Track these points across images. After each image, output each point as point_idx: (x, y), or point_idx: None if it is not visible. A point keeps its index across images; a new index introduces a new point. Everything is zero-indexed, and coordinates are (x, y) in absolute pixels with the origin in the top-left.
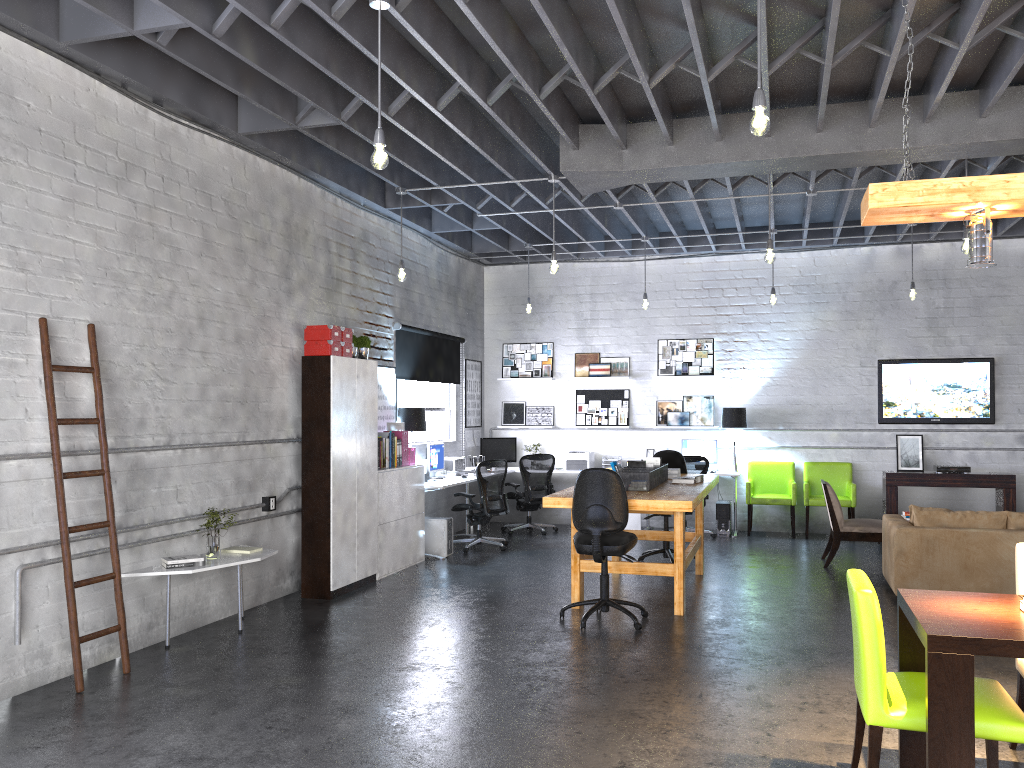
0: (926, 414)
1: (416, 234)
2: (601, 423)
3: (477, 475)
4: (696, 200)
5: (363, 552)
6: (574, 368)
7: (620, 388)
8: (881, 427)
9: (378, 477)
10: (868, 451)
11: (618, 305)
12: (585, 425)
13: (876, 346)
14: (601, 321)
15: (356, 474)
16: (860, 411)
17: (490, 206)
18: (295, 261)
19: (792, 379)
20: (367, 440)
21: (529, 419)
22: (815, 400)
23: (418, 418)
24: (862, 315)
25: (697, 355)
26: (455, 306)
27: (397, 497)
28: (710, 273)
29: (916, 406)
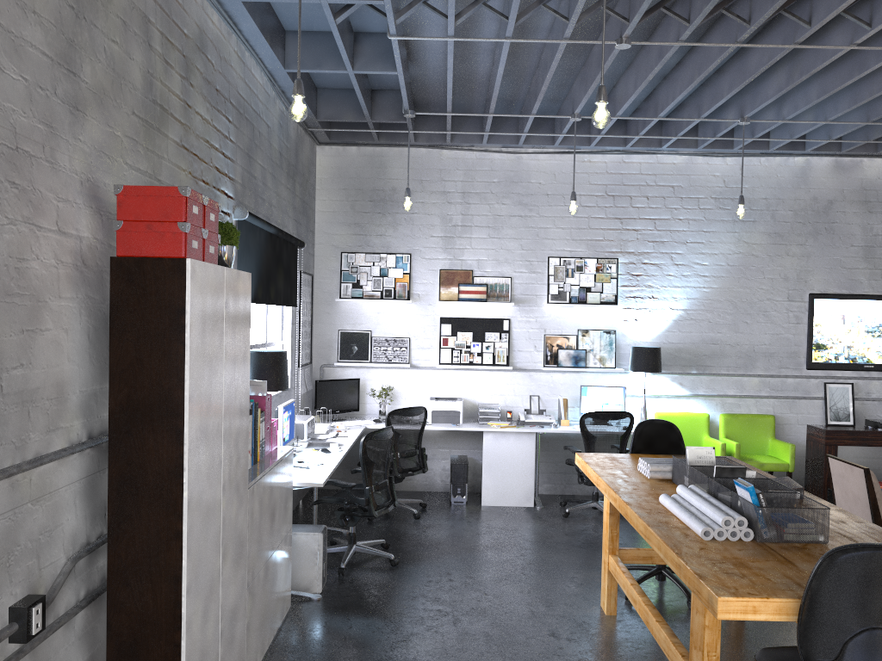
0: (859, 359)
1: (260, 70)
2: (473, 361)
3: (362, 455)
4: (744, 45)
5: (228, 660)
6: (439, 289)
7: (498, 317)
8: (808, 373)
9: (247, 498)
10: (792, 401)
11: (498, 209)
12: (452, 364)
13: (807, 277)
14: (476, 229)
15: (222, 510)
16: (785, 354)
17: (399, 29)
18: (88, 39)
19: (709, 313)
20: (236, 433)
21: (376, 354)
22: (735, 339)
23: (279, 369)
24: (792, 239)
25: (597, 279)
26: (293, 194)
27: (267, 521)
28: (616, 176)
29: (849, 350)
